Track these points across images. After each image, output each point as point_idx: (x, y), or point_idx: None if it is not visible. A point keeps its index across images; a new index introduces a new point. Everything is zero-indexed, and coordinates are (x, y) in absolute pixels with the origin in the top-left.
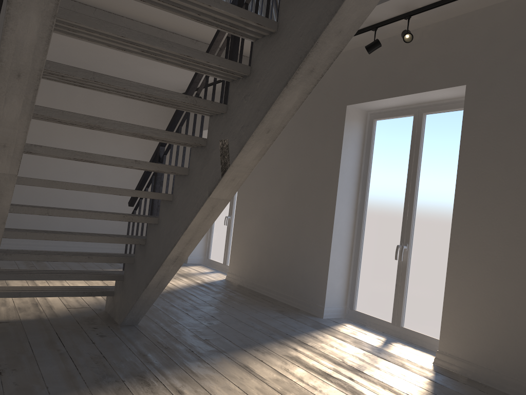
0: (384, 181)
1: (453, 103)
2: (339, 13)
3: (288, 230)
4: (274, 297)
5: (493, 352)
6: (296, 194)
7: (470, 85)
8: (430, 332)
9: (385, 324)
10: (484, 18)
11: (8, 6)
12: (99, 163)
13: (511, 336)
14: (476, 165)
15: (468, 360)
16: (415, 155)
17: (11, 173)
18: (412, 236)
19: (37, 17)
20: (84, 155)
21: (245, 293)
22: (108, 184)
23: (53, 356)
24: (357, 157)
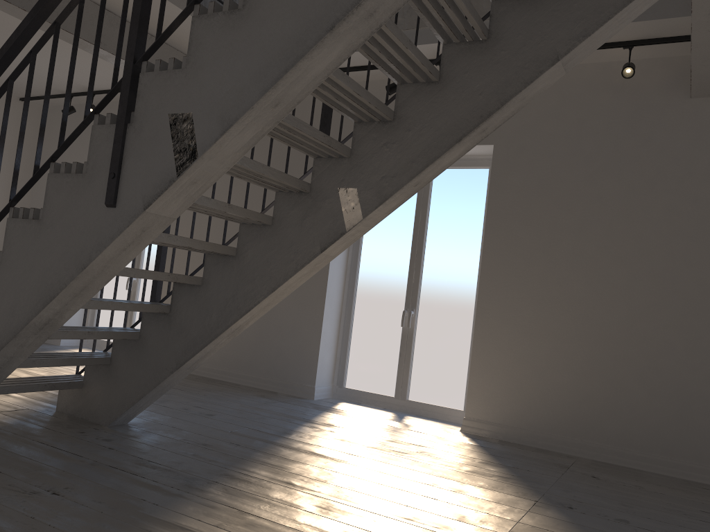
0: (384, 239)
1: (466, 160)
2: (534, 83)
3: None
4: (233, 381)
5: (524, 410)
6: None
7: (498, 146)
8: (441, 402)
9: (387, 399)
10: None
11: (328, 35)
12: None
13: (542, 393)
14: (505, 228)
15: (498, 423)
16: (423, 211)
17: (172, 216)
18: (419, 300)
19: (340, 49)
20: None
21: (194, 379)
22: None
23: (88, 468)
24: None
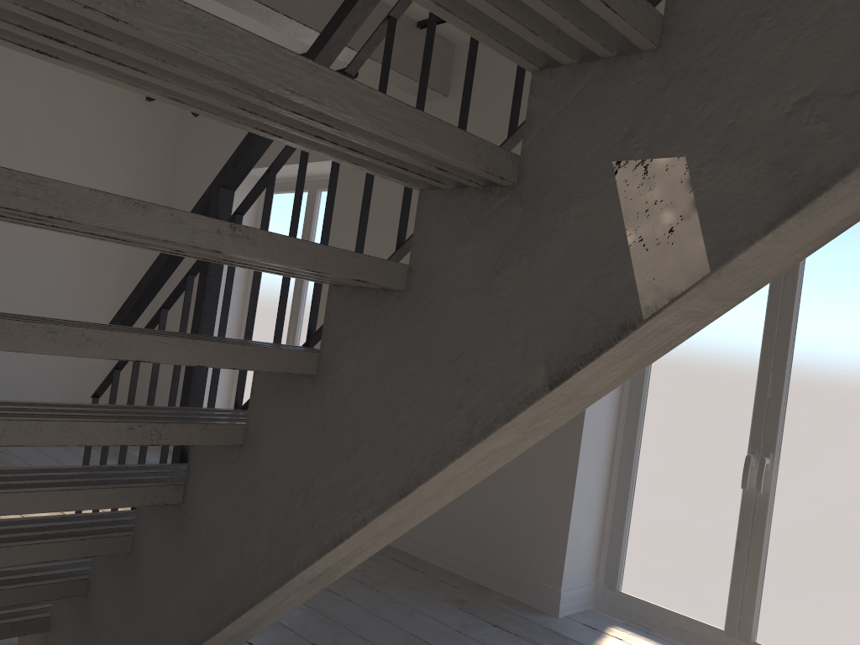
0: None
1: None
2: None
3: None
4: (418, 554)
5: None
6: None
7: None
8: None
9: (707, 633)
10: None
11: None
12: (58, 230)
13: None
14: None
15: None
16: None
17: None
18: (783, 435)
19: None
20: (2, 184)
21: None
22: (1, 278)
23: None
24: None
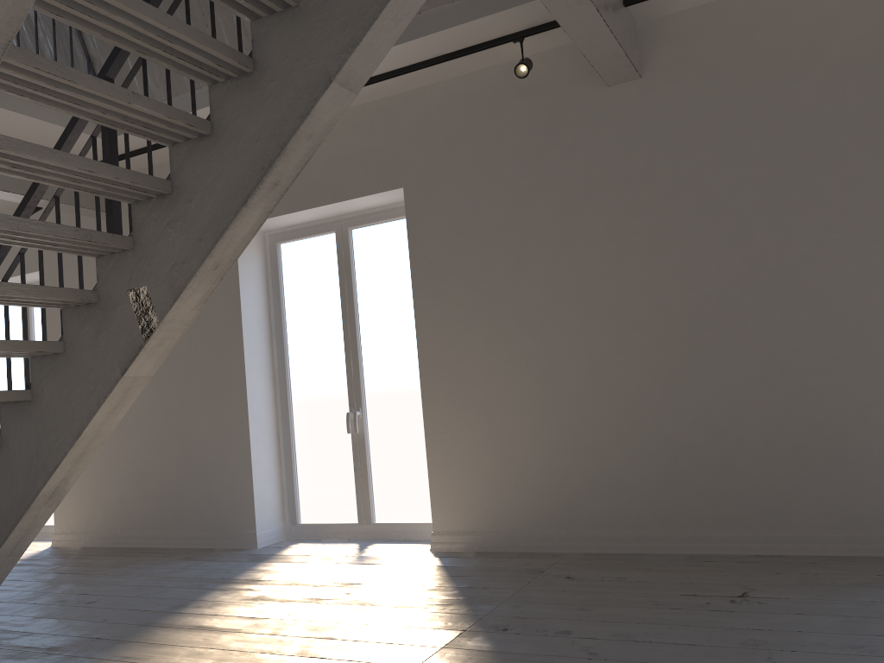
0: (310, 328)
1: (386, 212)
2: (312, 114)
3: (167, 431)
4: (161, 545)
5: (497, 509)
6: (171, 372)
7: (409, 188)
8: (413, 517)
9: (350, 528)
10: (410, 105)
11: None
12: None
13: (513, 482)
14: (435, 287)
15: (471, 530)
16: (348, 285)
17: None
18: (365, 396)
19: None
20: None
21: (109, 554)
22: None
23: None
24: (263, 300)
